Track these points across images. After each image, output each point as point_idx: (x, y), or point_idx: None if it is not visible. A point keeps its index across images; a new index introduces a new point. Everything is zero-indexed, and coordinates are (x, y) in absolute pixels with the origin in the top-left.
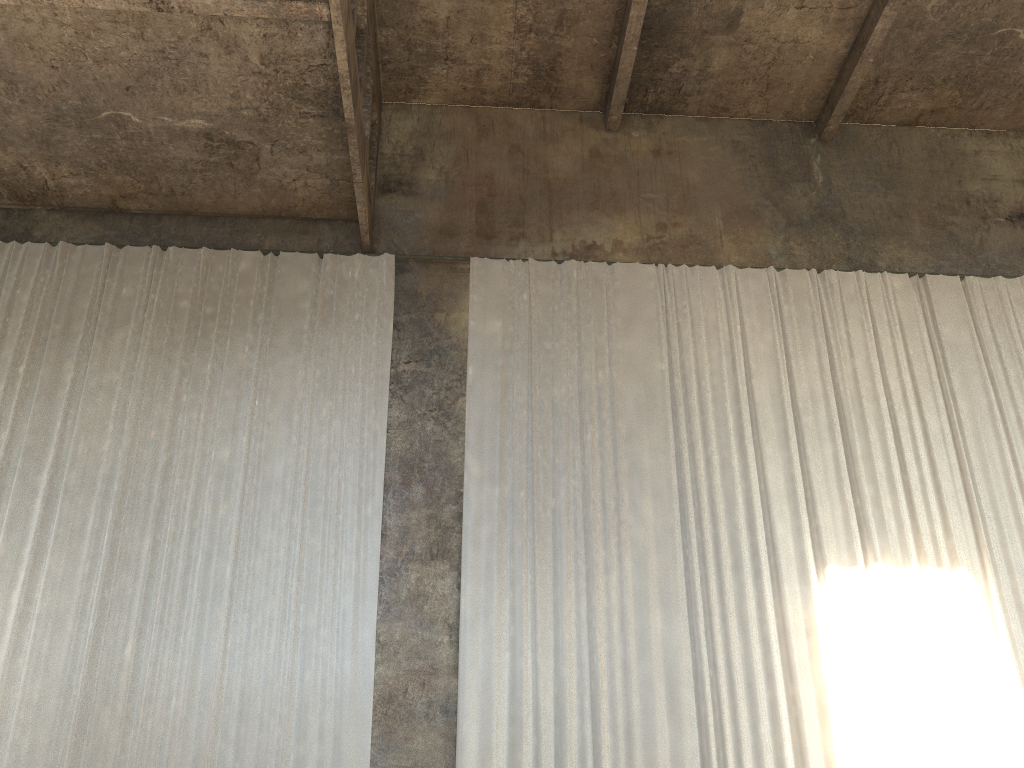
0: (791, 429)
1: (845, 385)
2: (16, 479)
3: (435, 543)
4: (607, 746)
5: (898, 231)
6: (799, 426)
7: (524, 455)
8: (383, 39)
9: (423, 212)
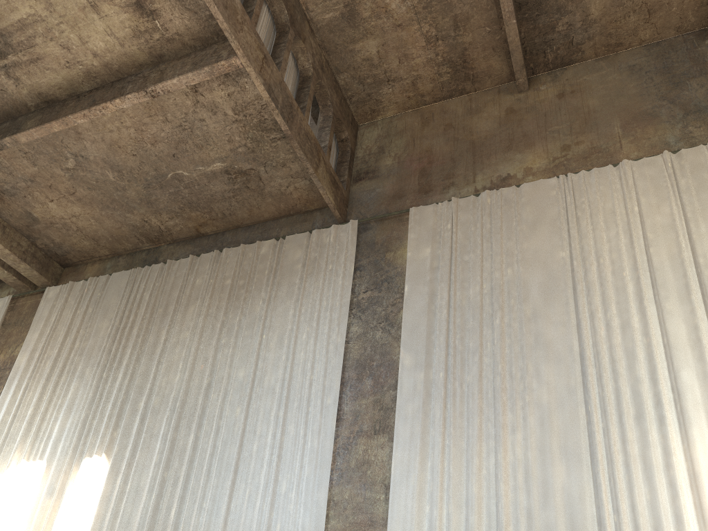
0: (694, 284)
1: None
2: (128, 405)
3: (378, 421)
4: None
5: None
6: (702, 280)
7: (443, 344)
8: (343, 82)
9: (381, 187)
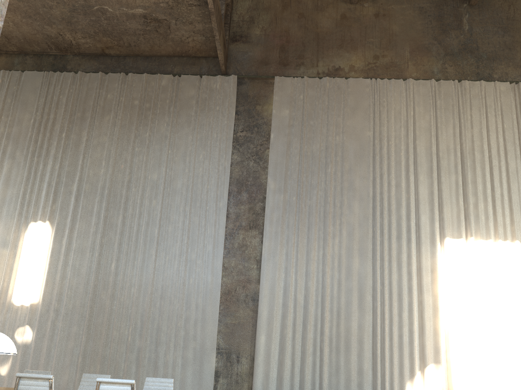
0: (434, 167)
1: (466, 144)
2: (63, 187)
3: (252, 221)
4: (327, 319)
5: (507, 57)
6: (439, 166)
7: (296, 179)
8: None
9: (252, 52)
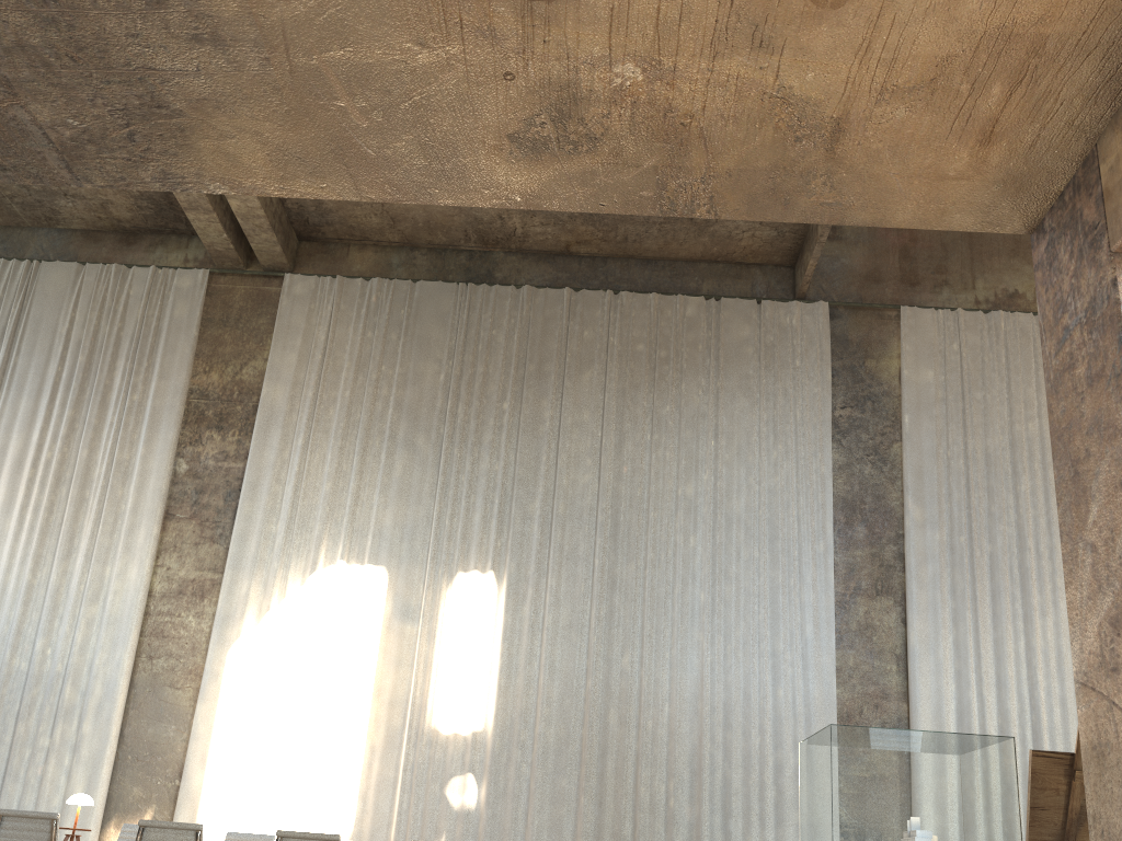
0: None
1: None
2: (514, 506)
3: (879, 580)
4: None
5: None
6: None
7: (962, 502)
8: None
9: (848, 257)
